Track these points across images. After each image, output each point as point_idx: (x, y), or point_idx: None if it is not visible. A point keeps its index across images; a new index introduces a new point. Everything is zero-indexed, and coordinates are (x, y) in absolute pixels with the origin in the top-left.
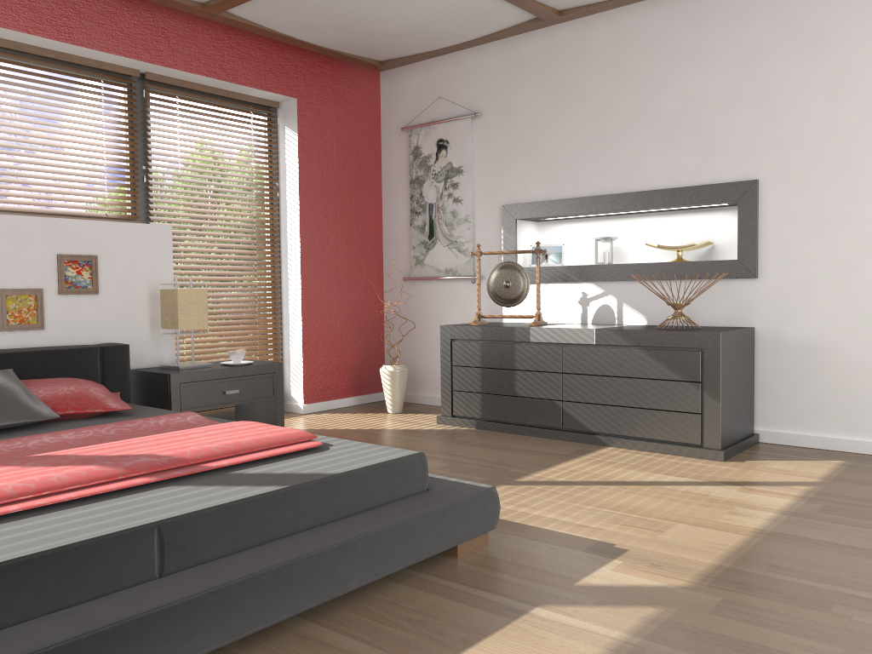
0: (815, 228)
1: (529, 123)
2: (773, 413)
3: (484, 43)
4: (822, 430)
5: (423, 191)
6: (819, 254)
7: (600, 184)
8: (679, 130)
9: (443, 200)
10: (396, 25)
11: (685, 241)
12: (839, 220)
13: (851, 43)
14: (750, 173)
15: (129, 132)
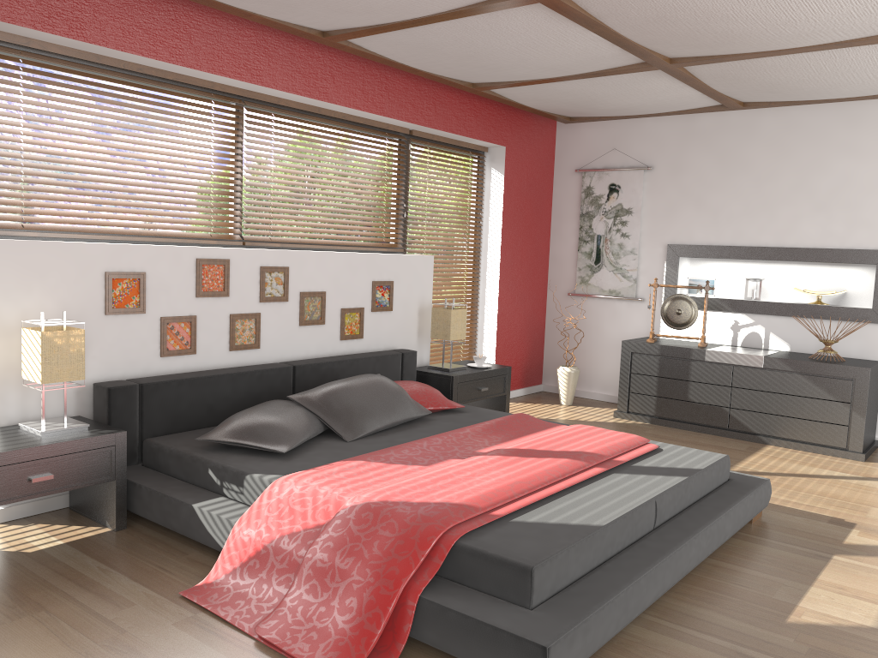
0: None
1: (697, 181)
2: None
3: (668, 115)
4: None
5: (592, 224)
6: None
7: (758, 237)
8: (831, 204)
9: (611, 234)
10: (615, 106)
11: (821, 286)
12: None
13: None
14: None
15: (400, 178)
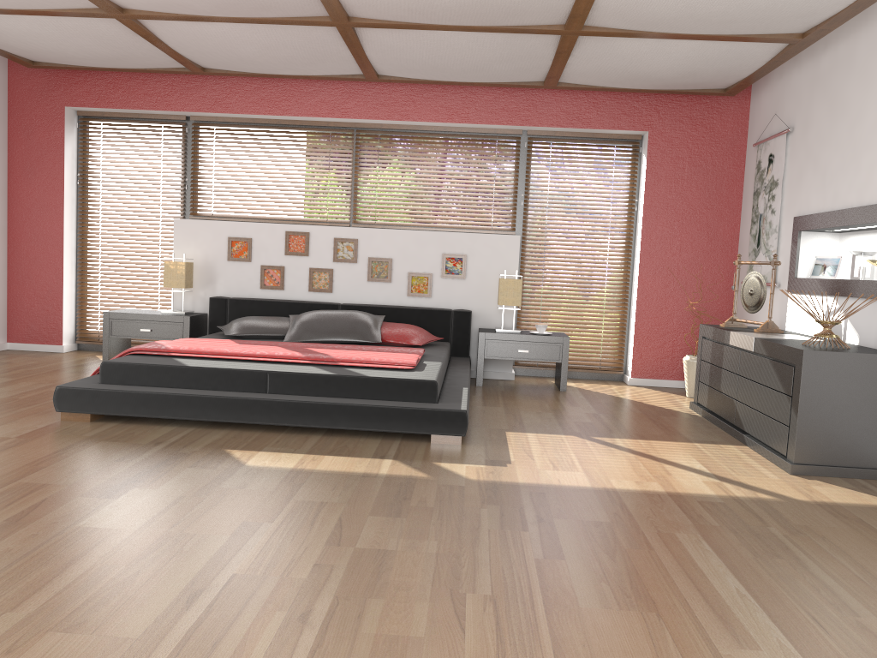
0: None
1: (816, 136)
2: None
3: (777, 65)
4: None
5: (758, 202)
6: None
7: (847, 197)
8: None
9: (766, 211)
10: (668, 72)
11: None
12: None
13: None
14: None
15: (512, 172)
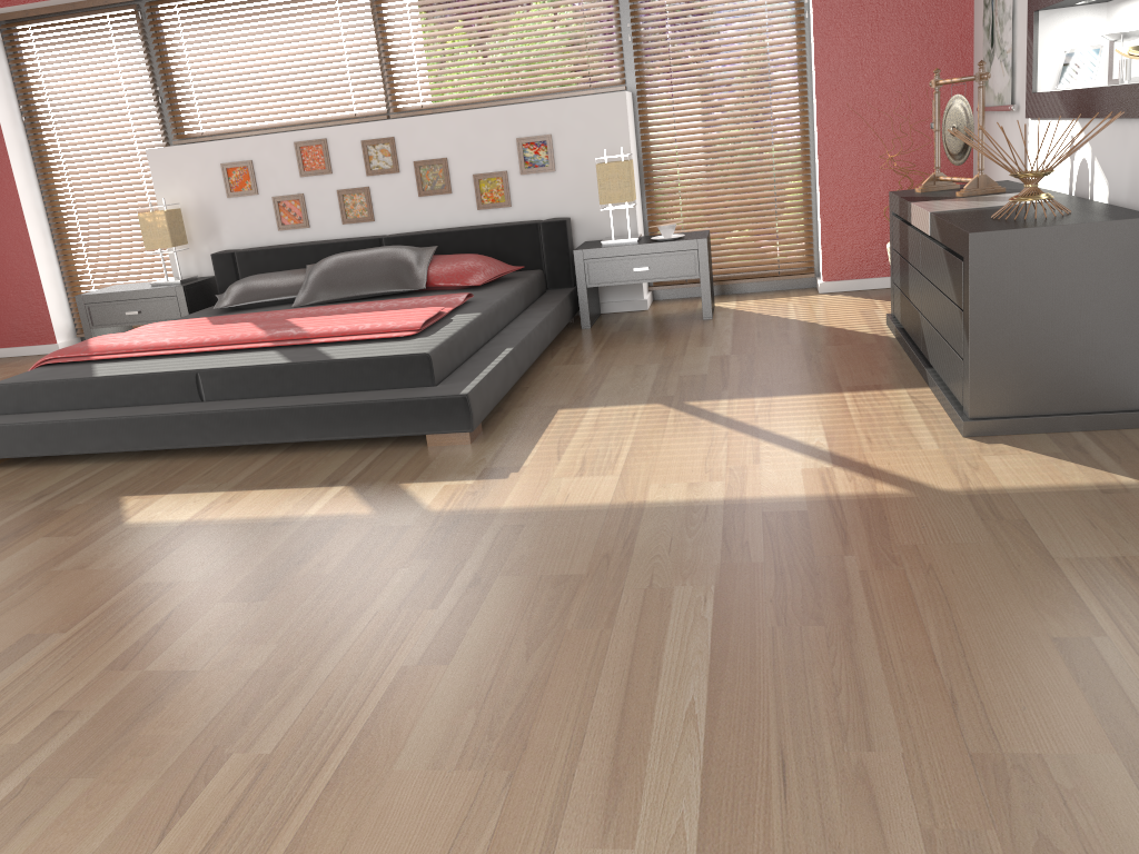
0: None
1: None
2: None
3: None
4: None
5: None
6: None
7: None
8: None
9: None
10: None
11: None
12: None
13: None
14: None
15: None
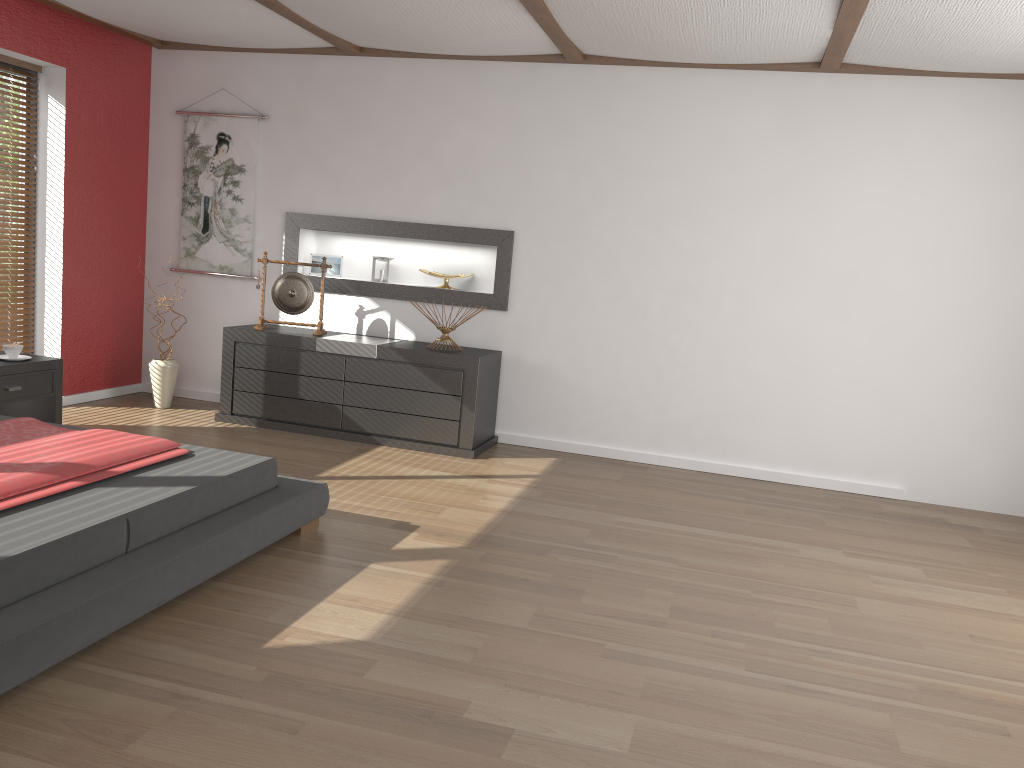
0: (552, 277)
1: (318, 138)
2: (510, 420)
3: (281, 53)
4: (543, 434)
5: (199, 182)
6: (553, 298)
7: (383, 210)
8: (456, 176)
9: (221, 196)
10: (201, 30)
11: (451, 269)
12: (569, 273)
13: (590, 137)
14: (509, 224)
15: None
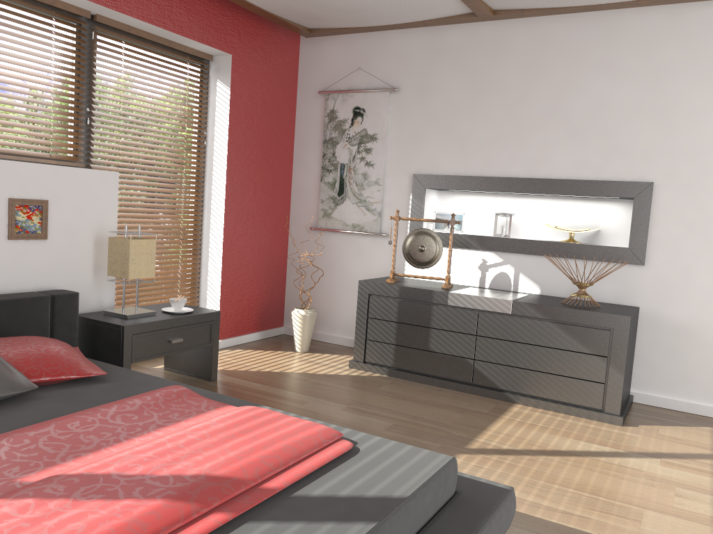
0: (699, 229)
1: (445, 104)
2: (646, 379)
3: (414, 27)
4: (687, 396)
5: (336, 151)
6: (700, 251)
7: (508, 167)
8: (586, 130)
9: (355, 162)
10: (348, 3)
11: (574, 223)
12: None
13: None
14: (647, 175)
15: (77, 73)
